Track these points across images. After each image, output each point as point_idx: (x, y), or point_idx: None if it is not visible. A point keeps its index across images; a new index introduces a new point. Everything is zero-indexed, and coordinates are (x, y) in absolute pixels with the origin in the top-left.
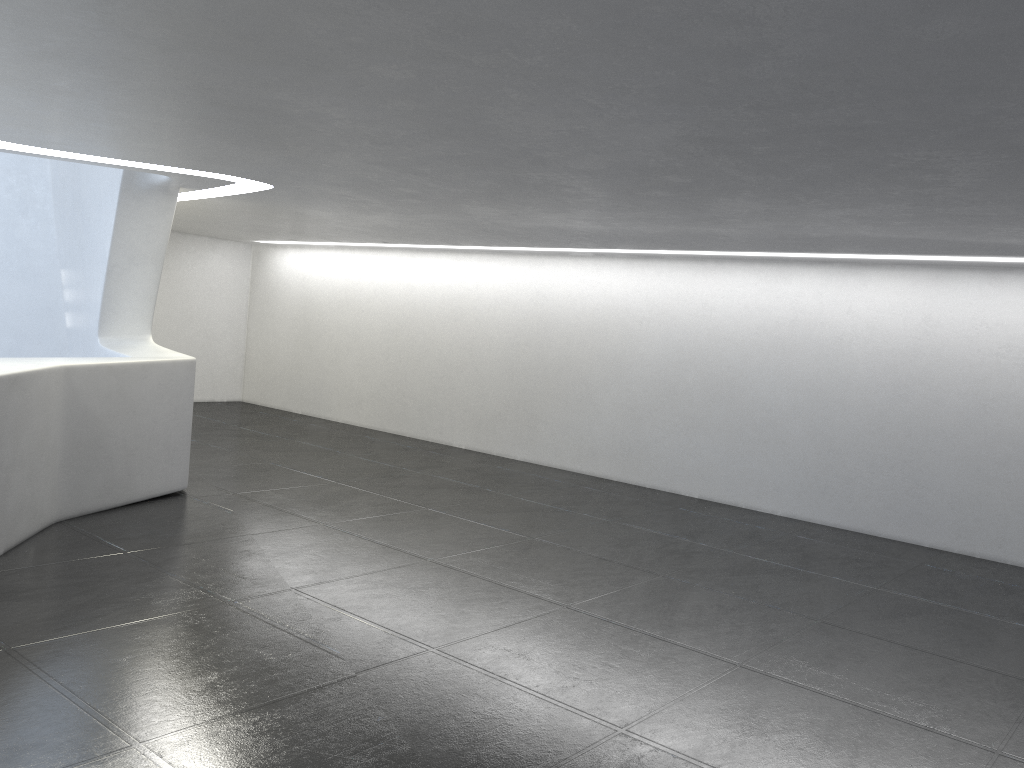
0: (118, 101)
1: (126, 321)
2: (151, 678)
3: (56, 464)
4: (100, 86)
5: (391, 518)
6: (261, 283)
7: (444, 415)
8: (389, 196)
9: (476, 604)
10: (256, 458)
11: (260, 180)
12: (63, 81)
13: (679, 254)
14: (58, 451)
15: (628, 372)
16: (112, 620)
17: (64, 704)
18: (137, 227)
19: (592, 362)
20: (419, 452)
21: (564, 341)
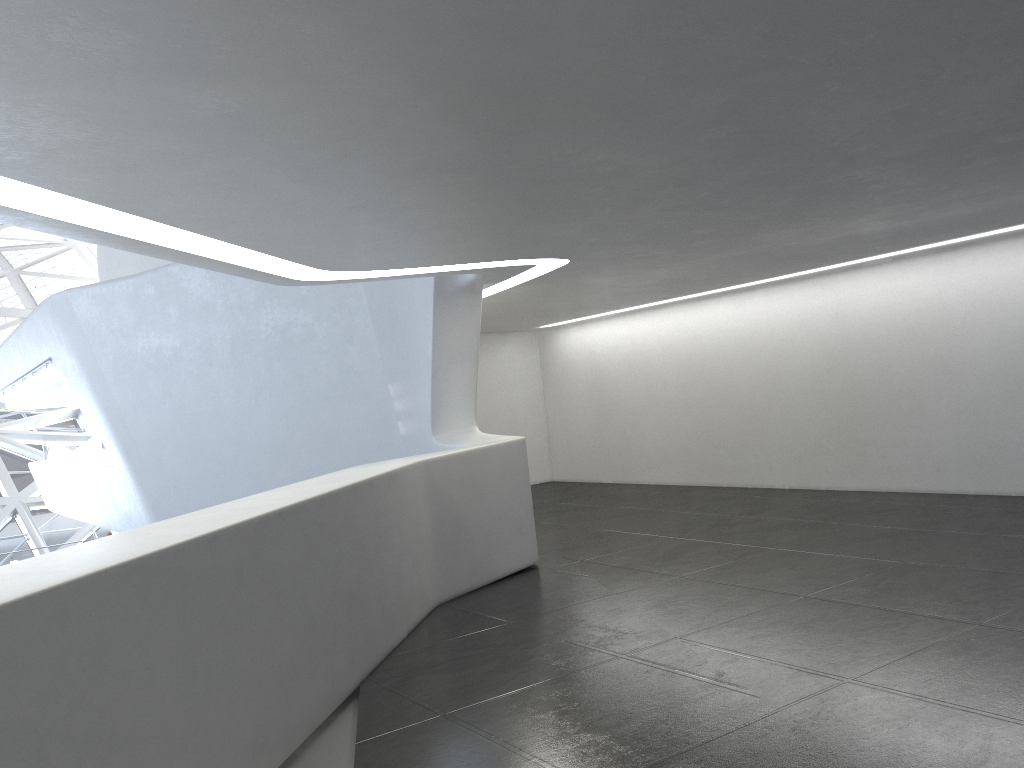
0: (453, 203)
1: (453, 417)
2: (580, 729)
3: (430, 551)
4: (441, 191)
5: (744, 562)
6: (550, 365)
7: (759, 458)
8: (681, 242)
9: (874, 632)
10: (588, 527)
11: (558, 256)
12: (412, 195)
13: (995, 234)
14: (430, 539)
15: (960, 374)
16: (522, 682)
17: (512, 757)
18: (452, 328)
19: (915, 372)
20: (743, 498)
21: (877, 356)
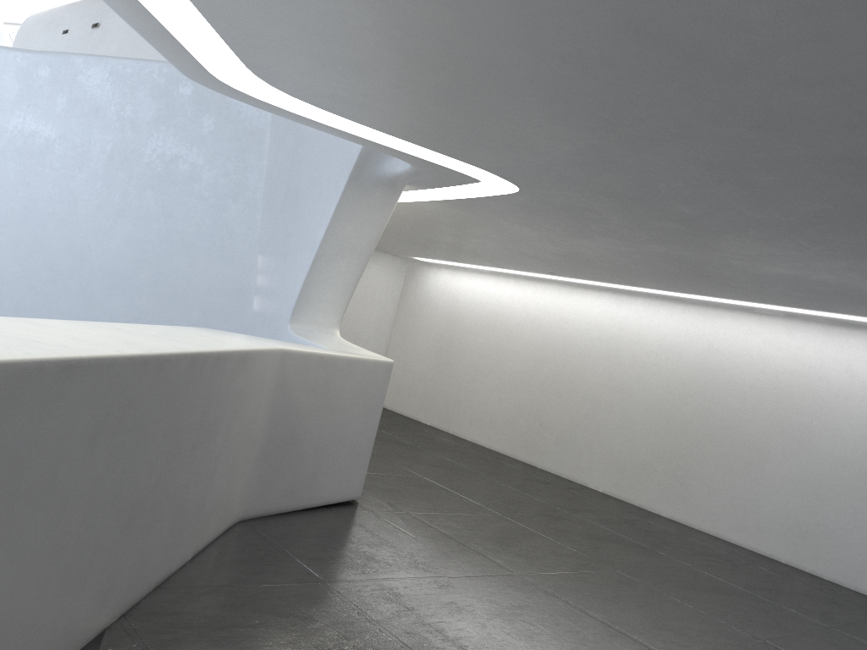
0: (489, 15)
1: (318, 312)
2: None
3: (253, 456)
4: None
5: (585, 578)
6: (410, 297)
7: (583, 453)
8: (647, 215)
9: None
10: (410, 470)
11: (513, 180)
12: None
13: None
14: (257, 442)
15: (814, 446)
16: None
17: None
18: (354, 219)
19: (768, 428)
20: (561, 489)
21: (736, 400)
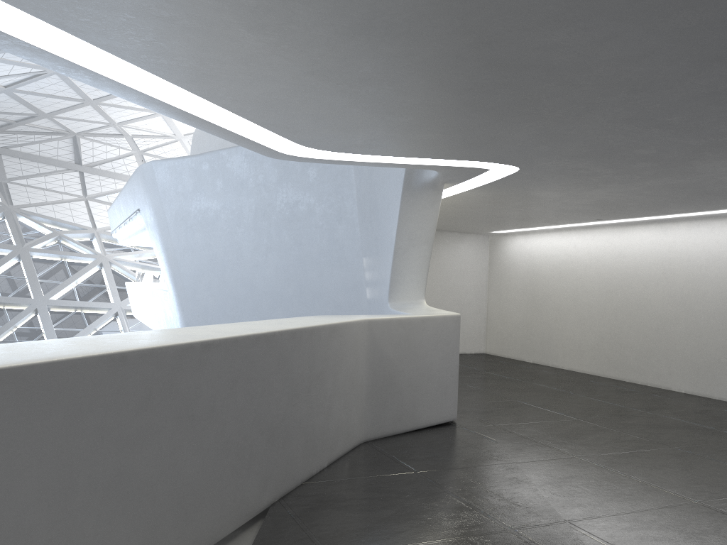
0: (408, 82)
1: (407, 289)
2: None
3: (362, 396)
4: (395, 64)
5: (639, 455)
6: (496, 263)
7: (661, 363)
8: (622, 162)
9: None
10: (505, 396)
11: (509, 163)
12: (367, 64)
13: None
14: (364, 386)
15: None
16: (410, 537)
17: None
18: (414, 217)
19: None
20: (642, 395)
21: None
